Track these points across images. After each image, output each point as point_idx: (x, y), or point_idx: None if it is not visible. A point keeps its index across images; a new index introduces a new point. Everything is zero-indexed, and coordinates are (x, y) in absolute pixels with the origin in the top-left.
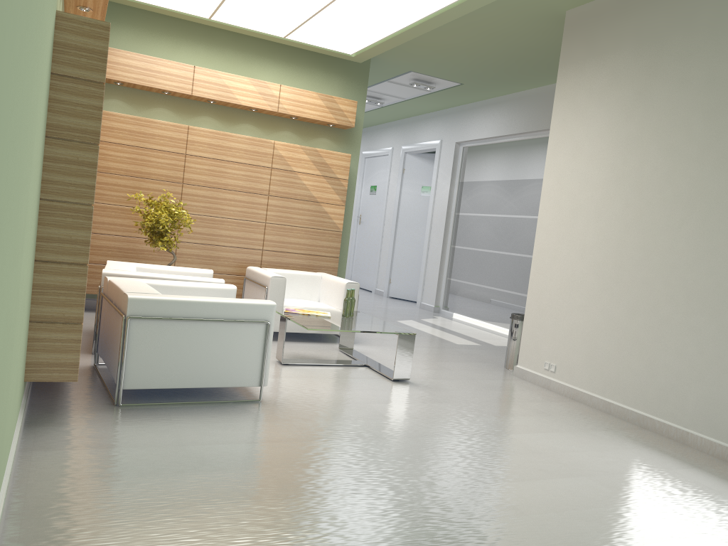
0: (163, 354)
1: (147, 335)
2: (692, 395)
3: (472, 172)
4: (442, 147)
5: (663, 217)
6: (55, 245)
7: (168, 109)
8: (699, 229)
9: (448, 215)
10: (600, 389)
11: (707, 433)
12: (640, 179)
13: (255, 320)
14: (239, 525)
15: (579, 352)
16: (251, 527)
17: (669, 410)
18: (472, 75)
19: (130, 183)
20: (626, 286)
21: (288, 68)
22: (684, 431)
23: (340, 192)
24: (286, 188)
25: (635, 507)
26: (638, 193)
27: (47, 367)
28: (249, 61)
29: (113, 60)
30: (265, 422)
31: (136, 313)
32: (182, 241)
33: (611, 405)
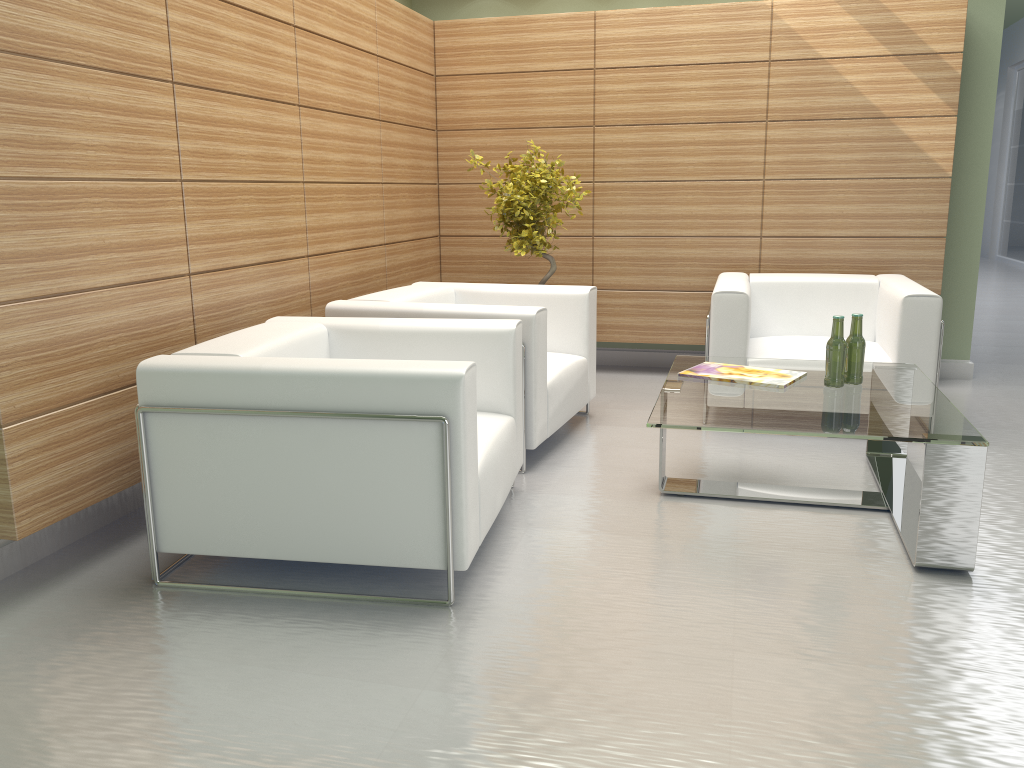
0: (221, 486)
1: (184, 445)
2: None
3: None
4: None
5: None
6: None
7: None
8: None
9: None
10: None
11: None
12: None
13: (413, 413)
14: None
15: None
16: None
17: None
18: None
19: (505, 140)
20: None
21: None
22: None
23: (941, 85)
24: (805, 100)
25: None
26: None
27: None
28: None
29: None
30: (357, 682)
31: (156, 400)
32: (602, 235)
33: None
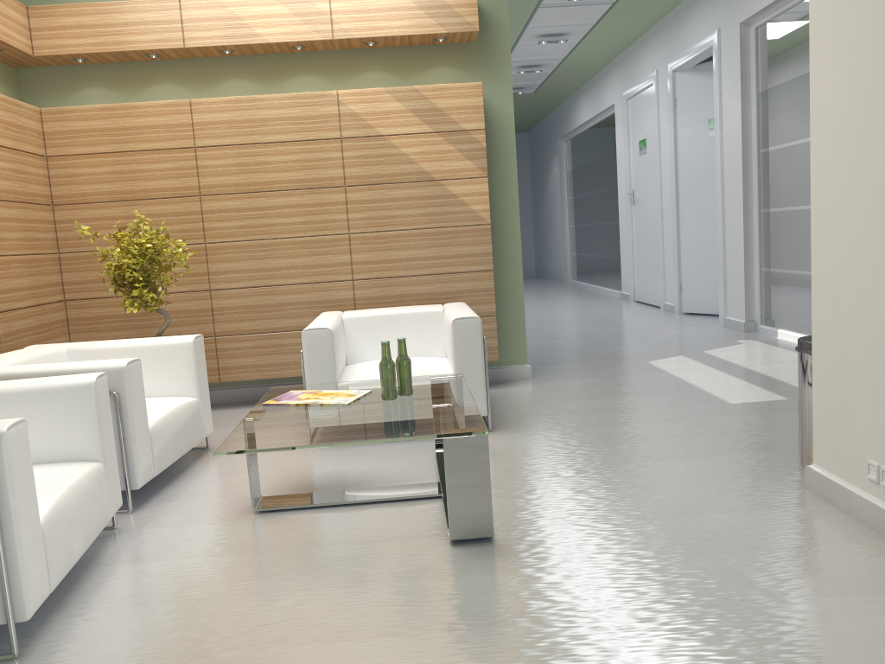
0: None
1: None
2: None
3: (775, 68)
4: (721, 41)
5: None
6: None
7: (172, 82)
8: None
9: (746, 158)
10: None
11: None
12: None
13: None
14: None
15: None
16: None
17: None
18: None
19: (120, 211)
20: None
21: None
22: None
23: (473, 154)
24: (373, 168)
25: None
26: None
27: None
28: None
29: (54, 25)
30: None
31: None
32: (218, 288)
33: None
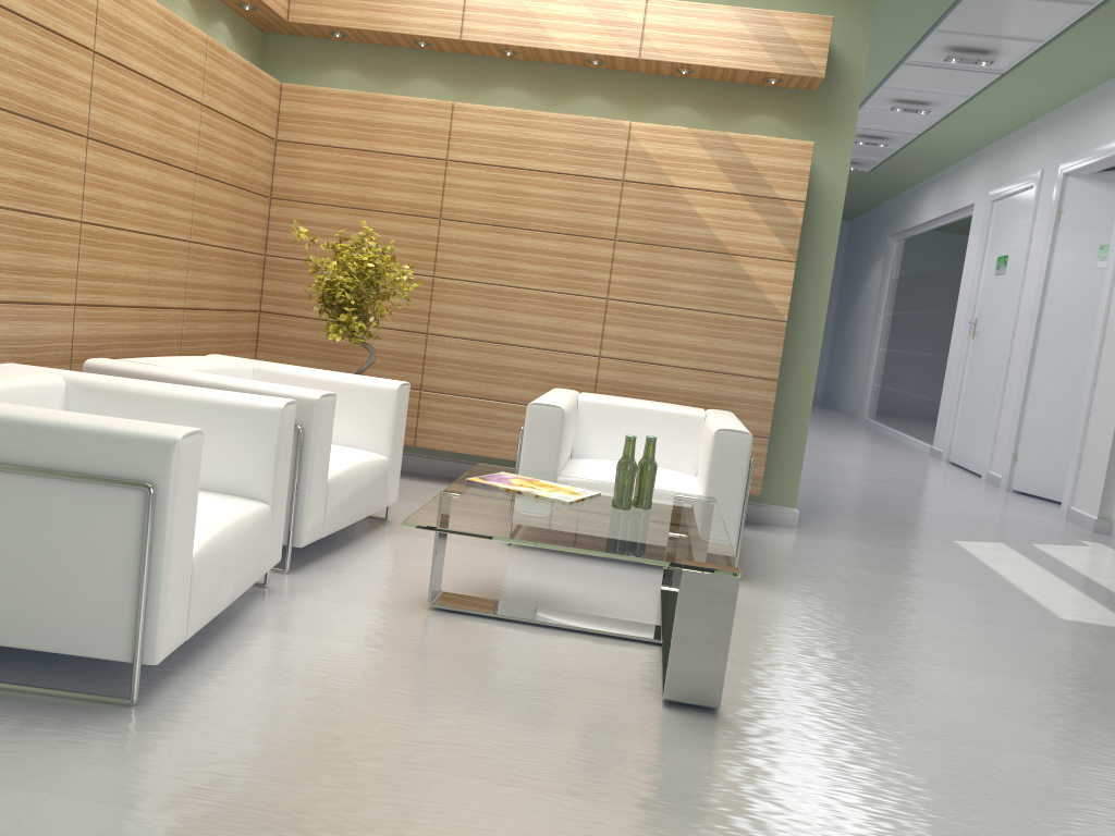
0: None
1: None
2: None
3: None
4: None
5: None
6: None
7: (436, 79)
8: None
9: None
10: None
11: None
12: None
13: (114, 477)
14: None
15: None
16: None
17: None
18: None
19: (344, 219)
20: None
21: None
22: None
23: (783, 230)
24: (654, 224)
25: None
26: None
27: None
28: None
29: None
30: None
31: None
32: (437, 333)
33: None
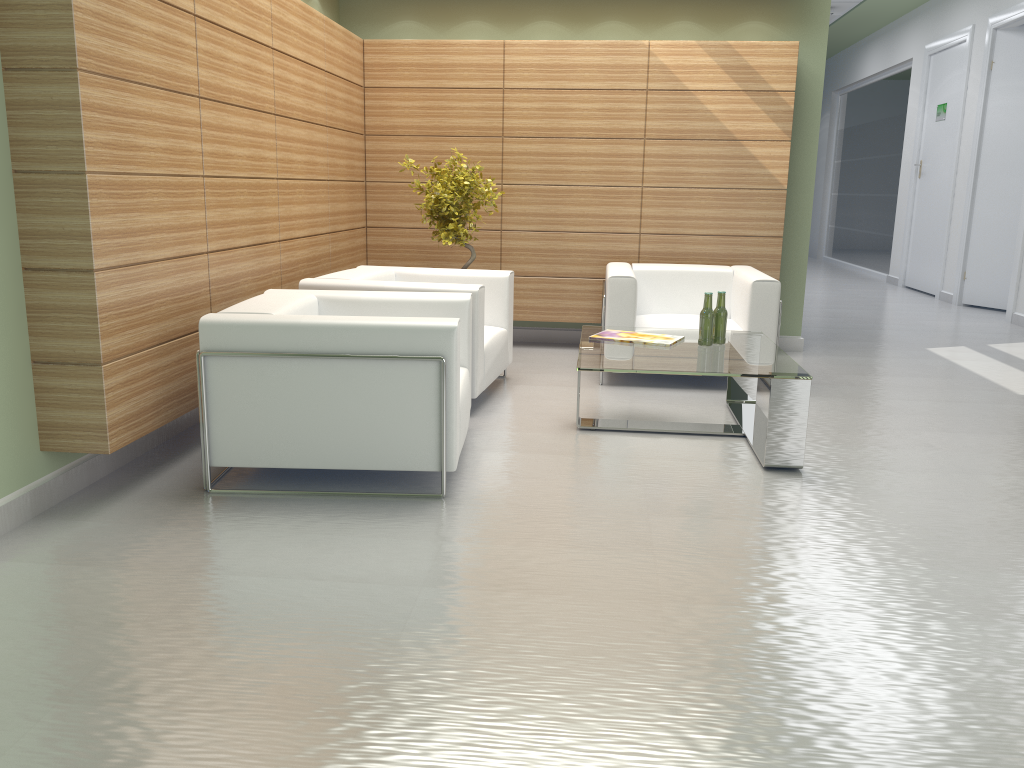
0: (265, 412)
1: (236, 381)
2: None
3: None
4: None
5: None
6: (44, 243)
7: (482, 20)
8: None
9: None
10: None
11: None
12: None
13: (418, 355)
14: (36, 759)
15: None
16: (50, 767)
17: None
18: None
19: (426, 146)
20: None
21: None
22: None
23: (779, 116)
24: (675, 123)
25: None
26: None
27: (66, 431)
28: None
29: None
30: (394, 540)
31: (215, 347)
32: (509, 229)
33: None
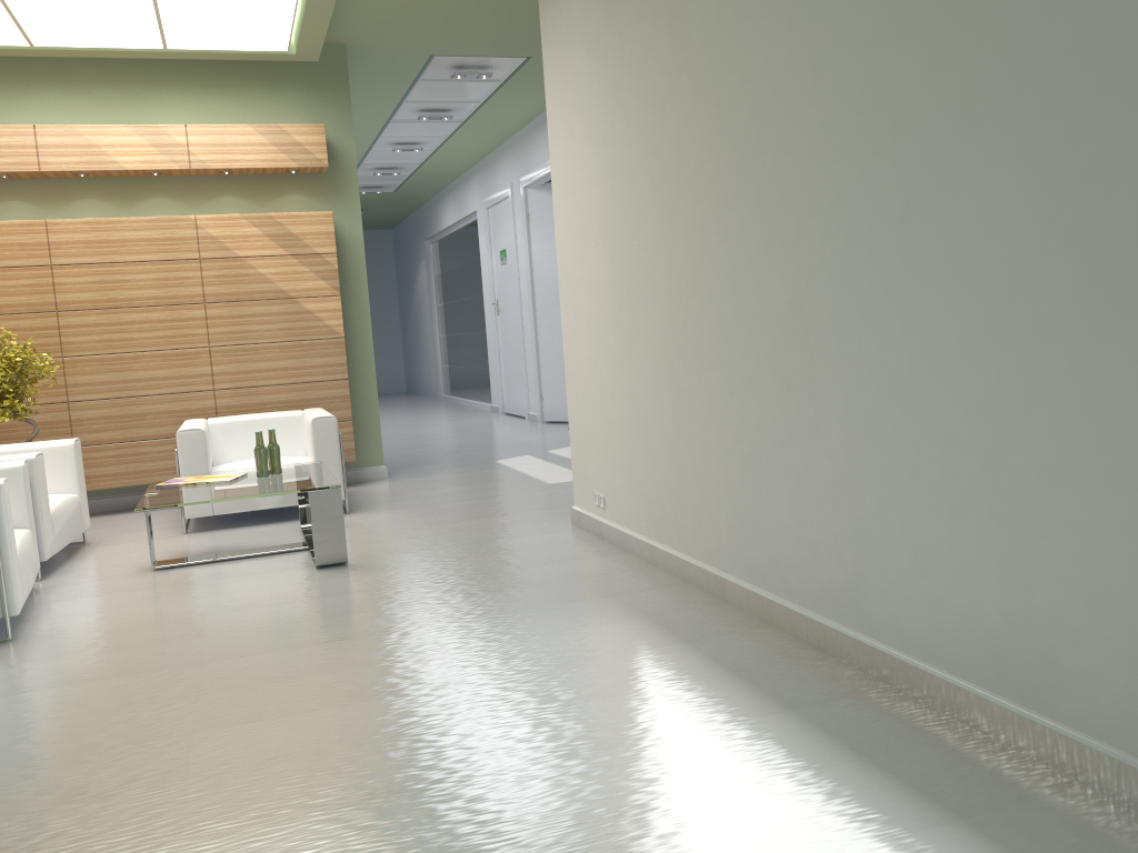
0: None
1: None
2: (723, 515)
3: None
4: None
5: (657, 214)
6: None
7: (21, 200)
8: (691, 224)
9: None
10: (646, 527)
11: (745, 577)
12: (629, 156)
13: None
14: None
15: (620, 468)
16: None
17: (707, 546)
18: (526, 40)
19: None
20: (643, 344)
21: (208, 95)
22: (722, 579)
23: (326, 275)
24: (232, 287)
25: (431, 738)
26: (631, 182)
27: None
28: (138, 98)
29: None
30: None
31: None
32: (77, 400)
33: (655, 551)
